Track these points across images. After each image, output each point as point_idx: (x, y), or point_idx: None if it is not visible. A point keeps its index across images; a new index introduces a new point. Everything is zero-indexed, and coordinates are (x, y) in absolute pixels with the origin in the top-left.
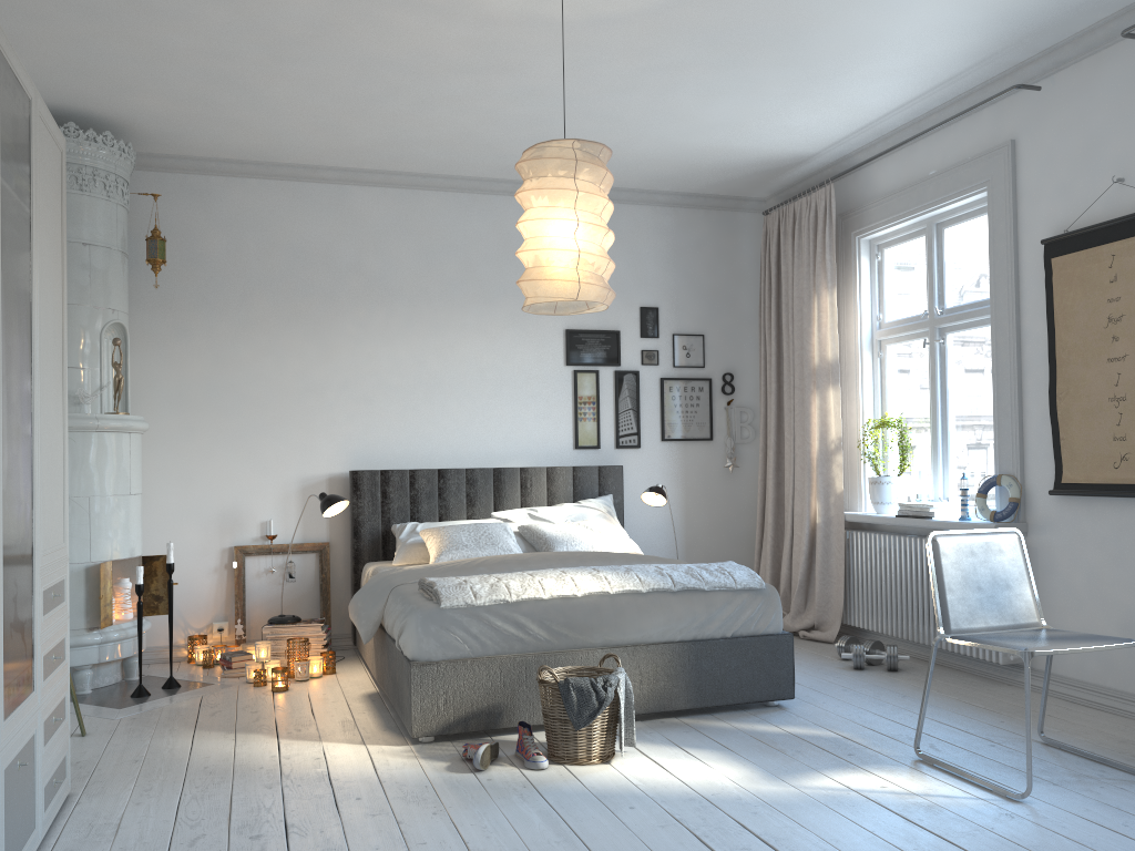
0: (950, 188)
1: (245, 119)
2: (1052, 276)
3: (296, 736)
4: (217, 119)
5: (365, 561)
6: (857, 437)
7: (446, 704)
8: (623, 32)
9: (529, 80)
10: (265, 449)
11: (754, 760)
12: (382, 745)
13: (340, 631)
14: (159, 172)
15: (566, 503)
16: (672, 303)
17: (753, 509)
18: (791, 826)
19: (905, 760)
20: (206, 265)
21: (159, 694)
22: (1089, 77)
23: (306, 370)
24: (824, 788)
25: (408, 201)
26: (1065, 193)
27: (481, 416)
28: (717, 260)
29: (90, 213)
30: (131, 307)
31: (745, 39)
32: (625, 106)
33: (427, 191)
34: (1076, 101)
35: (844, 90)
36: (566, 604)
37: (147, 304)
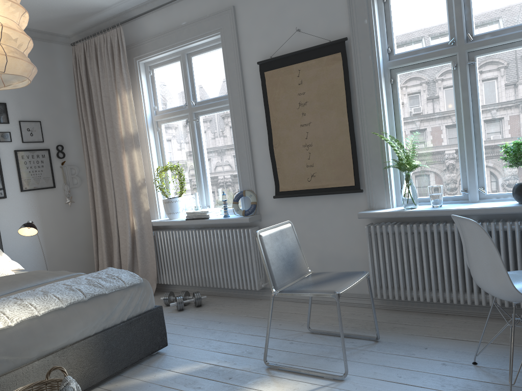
0: (197, 33)
1: None
2: (265, 82)
3: None
4: None
5: None
6: (151, 177)
7: None
8: None
9: None
10: None
11: None
12: None
13: None
14: None
15: None
16: (15, 100)
17: (86, 226)
18: None
19: (262, 371)
20: None
21: None
22: None
23: None
24: None
25: None
26: (267, 37)
27: None
28: (43, 73)
29: None
30: None
31: None
32: None
33: None
34: None
35: None
36: (3, 335)
37: None
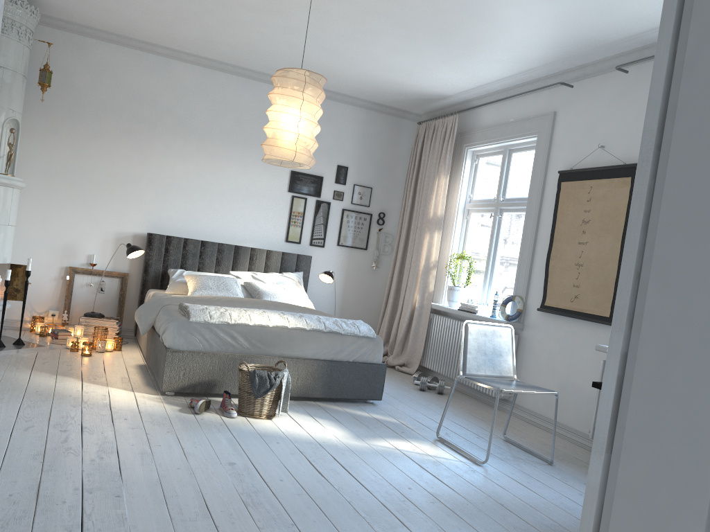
0: (519, 131)
1: (114, 8)
2: (560, 192)
3: (93, 382)
4: (96, 5)
5: (149, 288)
6: (446, 262)
7: (184, 375)
8: (348, 8)
9: (290, 22)
10: (97, 211)
11: (350, 428)
12: (144, 393)
13: (127, 326)
14: (53, 28)
15: (275, 273)
16: (356, 166)
17: (383, 293)
18: (360, 462)
19: (430, 439)
20: (76, 92)
21: (10, 347)
22: (598, 86)
23: (129, 168)
24: (383, 446)
25: (208, 76)
26: (575, 147)
27: (233, 213)
28: (387, 146)
29: (6, 48)
30: (24, 109)
31: (416, 26)
32: (345, 48)
33: (220, 72)
34: (590, 98)
35: (469, 64)
36: (262, 330)
37: (35, 109)
